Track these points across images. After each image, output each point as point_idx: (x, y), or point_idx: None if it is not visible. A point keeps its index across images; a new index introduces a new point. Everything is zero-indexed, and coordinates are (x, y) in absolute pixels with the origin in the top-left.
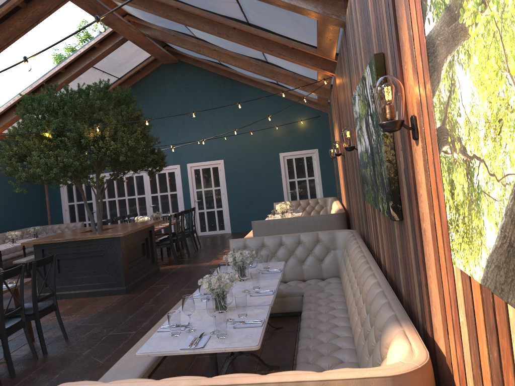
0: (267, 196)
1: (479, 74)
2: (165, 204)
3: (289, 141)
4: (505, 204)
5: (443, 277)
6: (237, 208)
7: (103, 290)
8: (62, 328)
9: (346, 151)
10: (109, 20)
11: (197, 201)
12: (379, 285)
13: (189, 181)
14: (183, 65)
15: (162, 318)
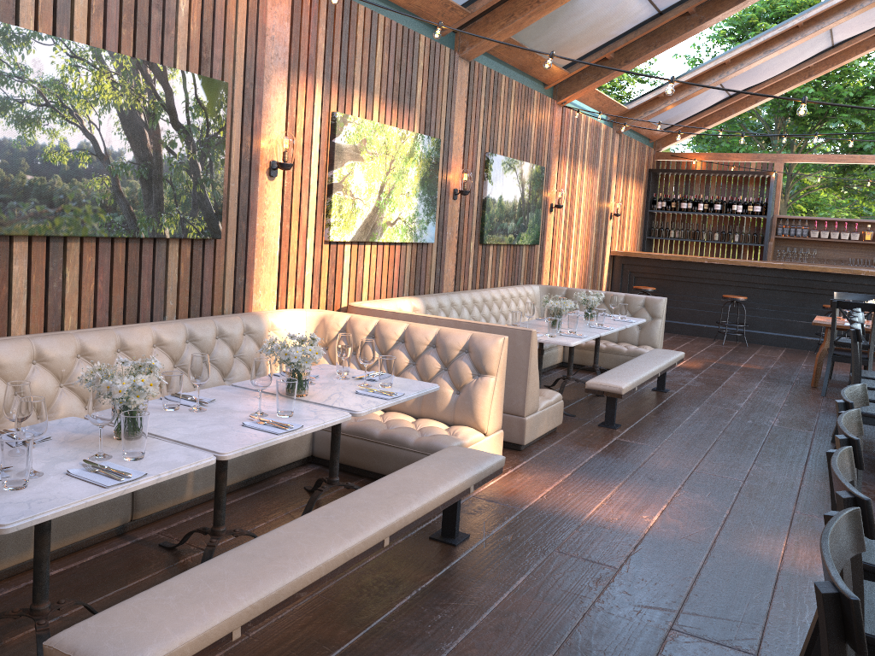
0: None
1: (366, 175)
2: None
3: None
4: (368, 213)
5: (291, 259)
6: None
7: None
8: None
9: None
10: None
11: None
12: (167, 322)
13: None
14: None
15: (322, 550)
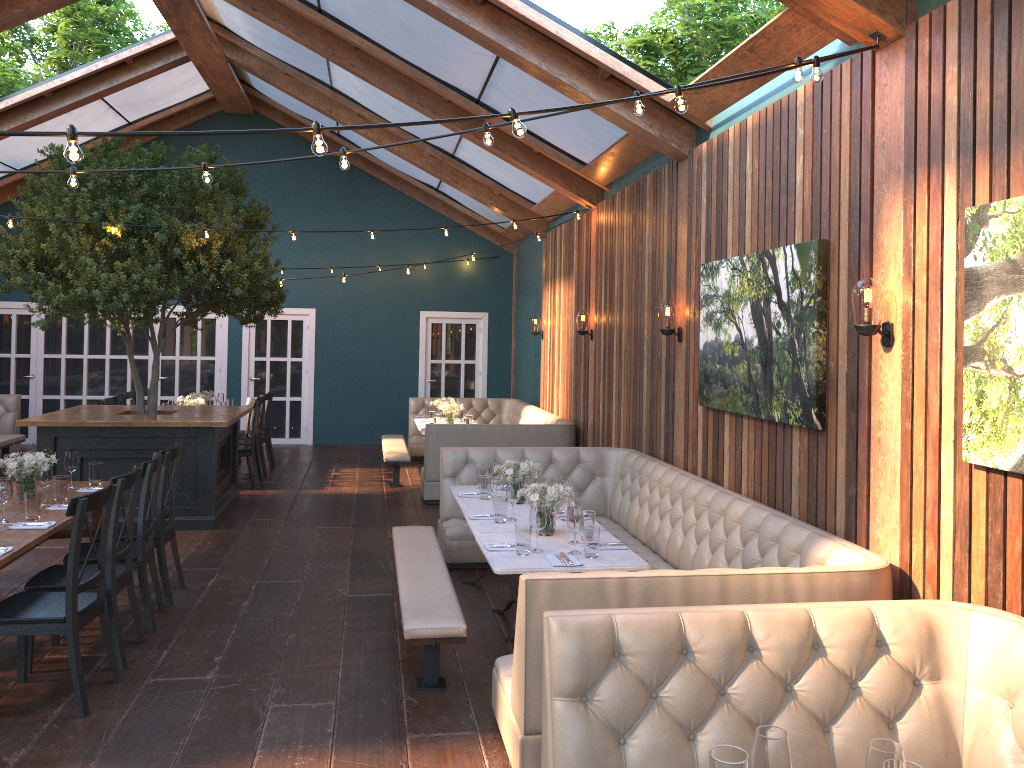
0: (389, 384)
1: None
2: (187, 378)
3: (441, 292)
4: None
5: (915, 482)
6: (329, 401)
7: None
8: (179, 568)
9: (663, 334)
10: (186, 26)
11: (254, 379)
12: (762, 508)
13: (244, 340)
14: (262, 122)
15: (401, 552)
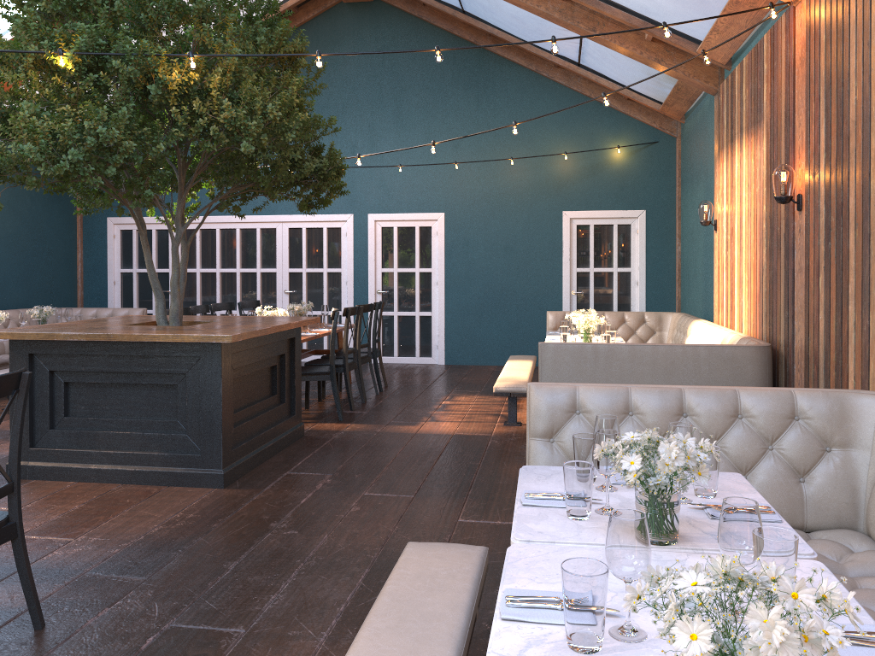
0: (528, 297)
1: None
2: (315, 291)
3: (587, 188)
4: None
5: None
6: (461, 316)
7: (169, 472)
8: (28, 594)
9: None
10: None
11: (381, 292)
12: None
13: (370, 249)
14: (382, 9)
15: (359, 648)
